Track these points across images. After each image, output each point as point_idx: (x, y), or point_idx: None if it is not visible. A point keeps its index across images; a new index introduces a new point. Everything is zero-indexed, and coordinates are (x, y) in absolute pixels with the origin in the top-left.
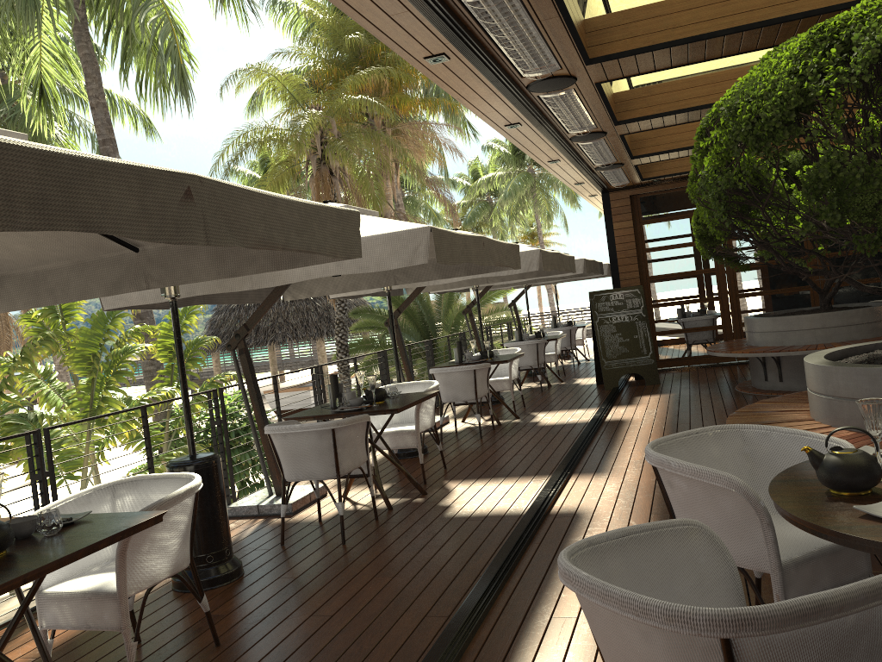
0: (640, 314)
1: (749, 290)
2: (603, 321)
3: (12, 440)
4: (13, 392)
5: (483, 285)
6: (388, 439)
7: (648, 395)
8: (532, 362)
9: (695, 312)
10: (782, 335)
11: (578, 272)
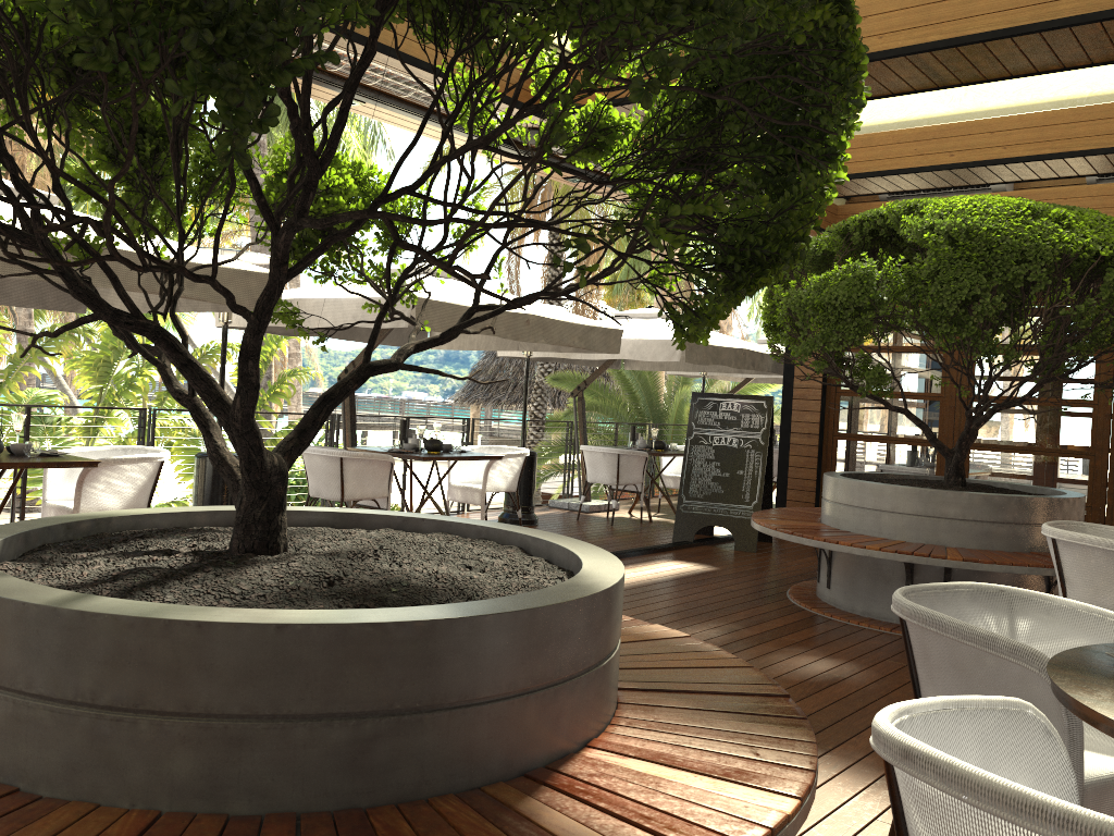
0: (757, 439)
1: (989, 441)
2: (699, 440)
3: (12, 439)
4: (8, 385)
5: (557, 357)
6: (53, 514)
7: (684, 561)
8: (609, 480)
9: (898, 458)
10: (840, 511)
11: (673, 359)
